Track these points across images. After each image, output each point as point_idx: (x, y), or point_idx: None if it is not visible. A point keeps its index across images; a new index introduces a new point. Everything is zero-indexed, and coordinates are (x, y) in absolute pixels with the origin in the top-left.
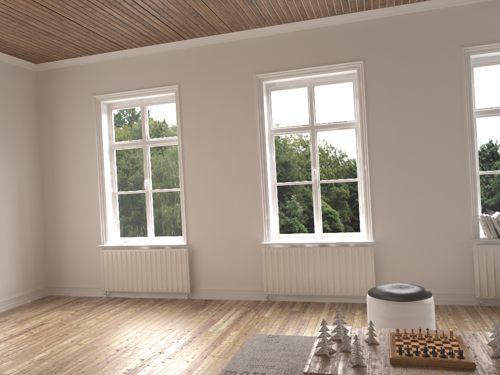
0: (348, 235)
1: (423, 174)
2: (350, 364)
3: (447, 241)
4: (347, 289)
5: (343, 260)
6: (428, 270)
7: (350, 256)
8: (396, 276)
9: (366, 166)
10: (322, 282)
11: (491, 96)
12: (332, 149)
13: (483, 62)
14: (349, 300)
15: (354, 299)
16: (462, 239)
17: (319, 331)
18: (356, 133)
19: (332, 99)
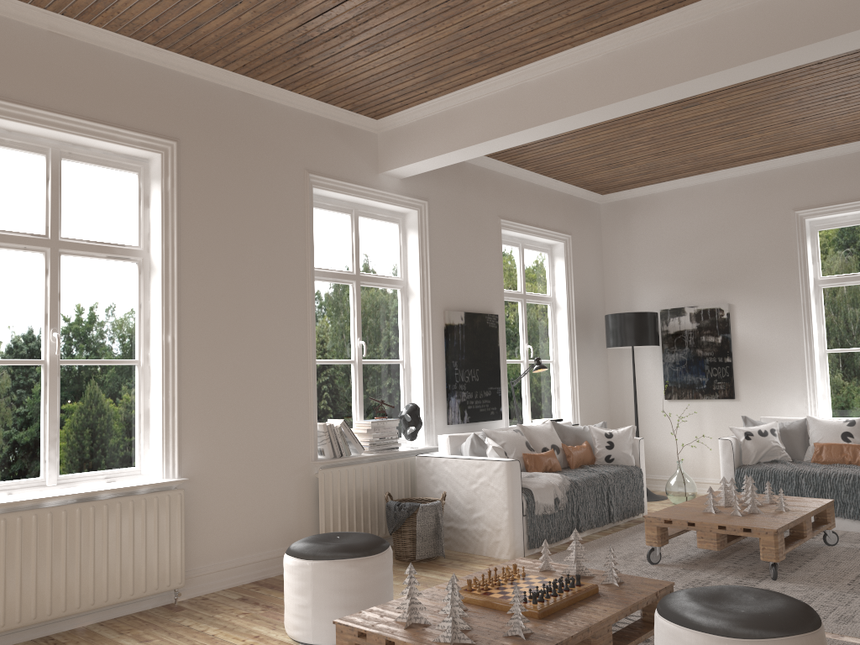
0: (116, 475)
1: (256, 357)
2: (516, 638)
3: (284, 468)
4: (135, 584)
5: (128, 526)
6: (259, 520)
7: (144, 513)
8: (212, 540)
9: (173, 336)
10: (82, 583)
11: (322, 253)
12: (90, 296)
13: (316, 202)
14: (131, 607)
15: (141, 604)
16: (301, 462)
17: (450, 604)
18: (140, 272)
19: (96, 196)
